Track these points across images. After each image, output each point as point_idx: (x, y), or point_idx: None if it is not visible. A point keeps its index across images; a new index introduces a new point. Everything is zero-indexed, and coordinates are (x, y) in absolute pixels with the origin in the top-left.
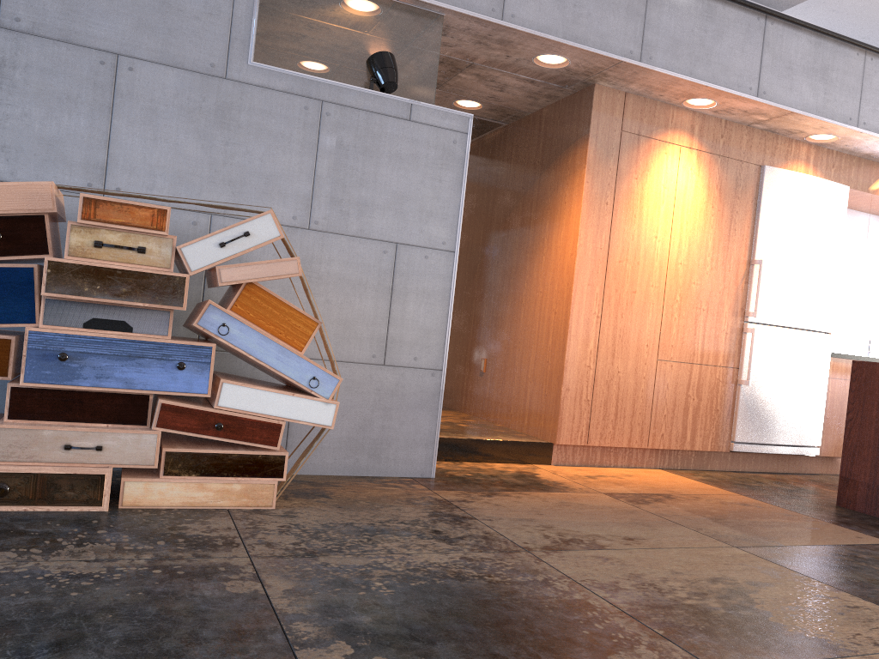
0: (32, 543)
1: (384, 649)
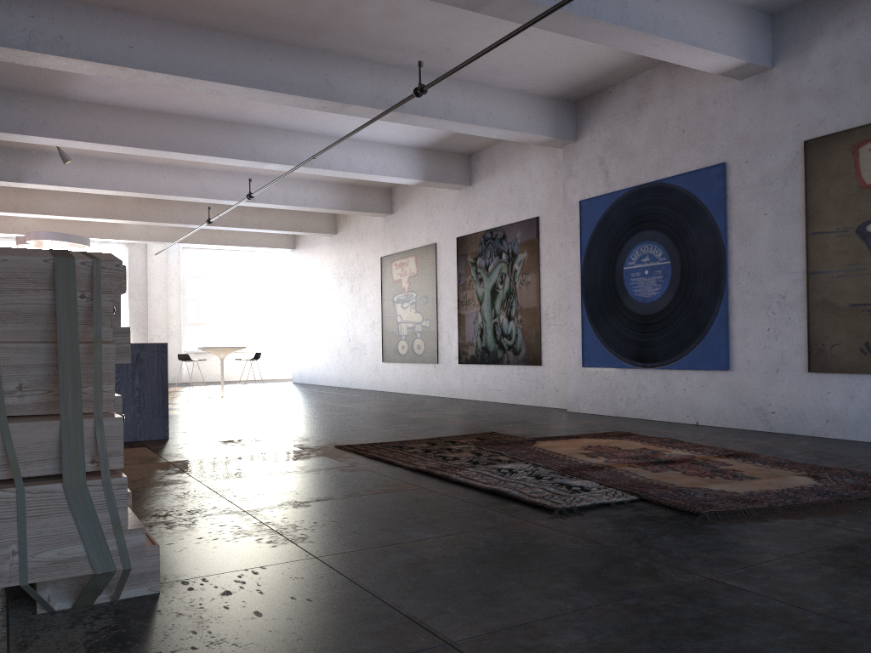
0: (242, 543)
1: (364, 487)
